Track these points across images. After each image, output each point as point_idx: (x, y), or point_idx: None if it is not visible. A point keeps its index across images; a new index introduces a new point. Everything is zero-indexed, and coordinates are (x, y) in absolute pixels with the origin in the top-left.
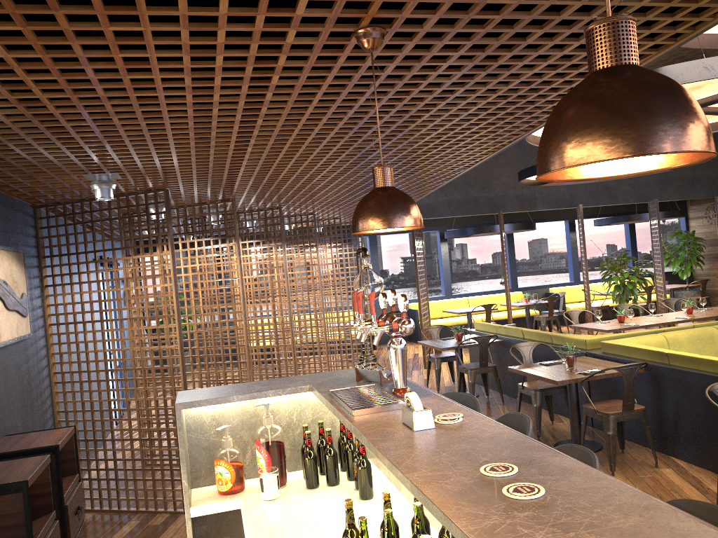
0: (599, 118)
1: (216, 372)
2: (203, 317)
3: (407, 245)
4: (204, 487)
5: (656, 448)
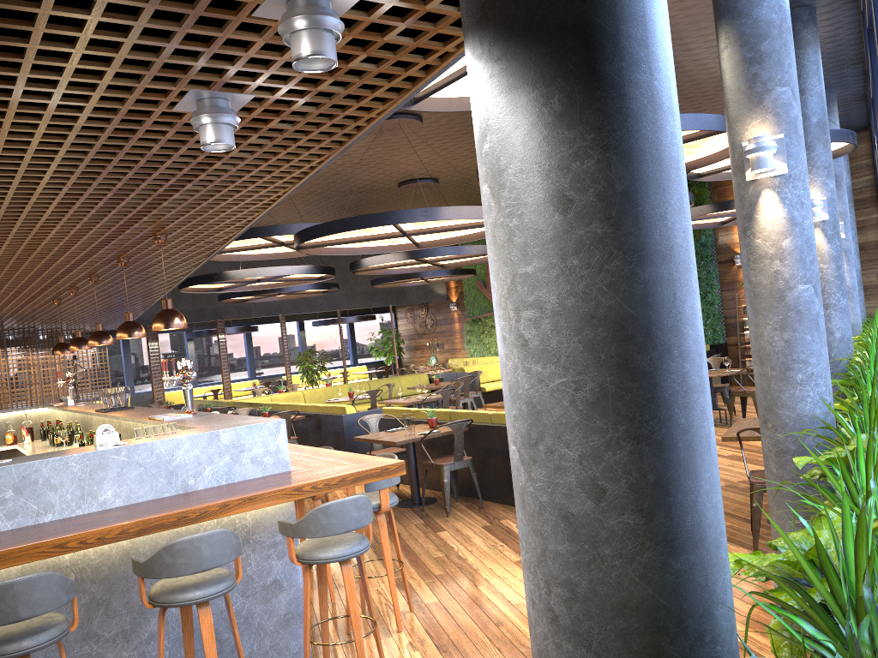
0: (72, 345)
1: None
2: None
3: (168, 342)
4: (1, 446)
5: None
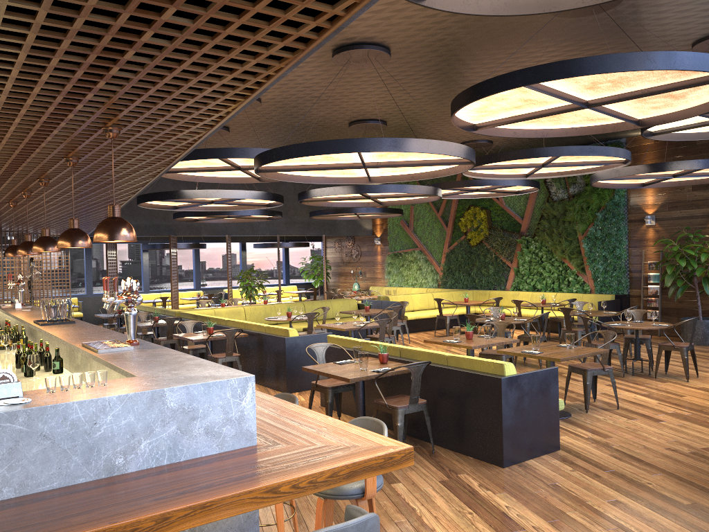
0: (20, 249)
1: None
2: None
3: (126, 251)
4: None
5: None
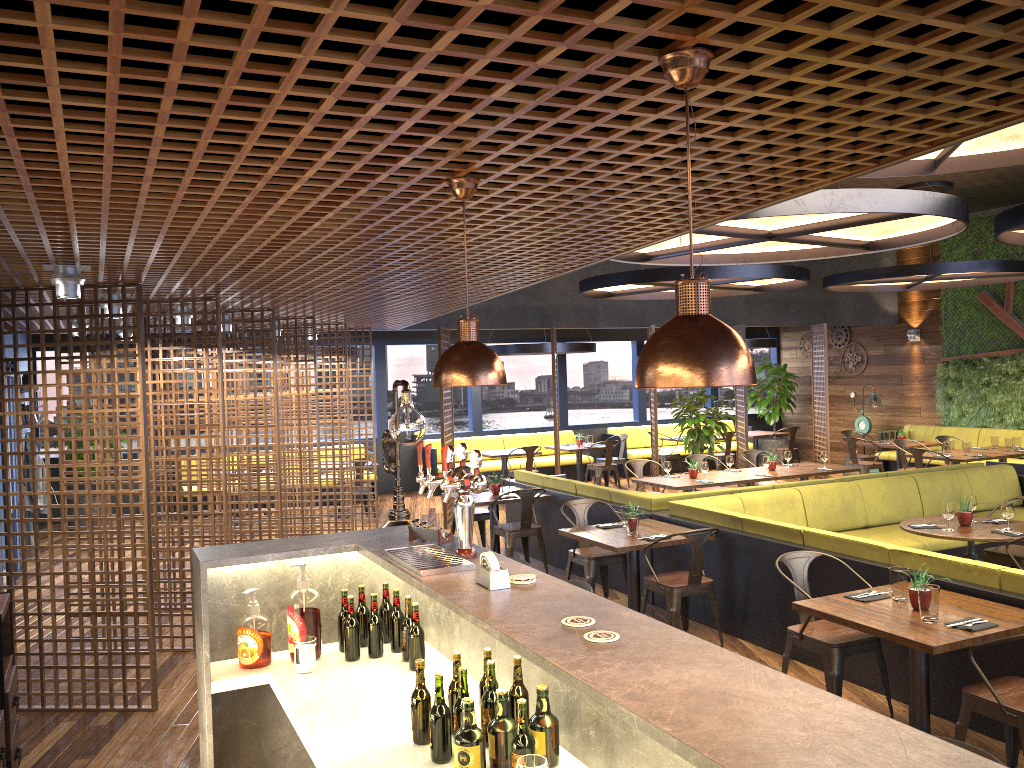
0: (681, 356)
1: (179, 526)
2: (165, 452)
3: (423, 359)
4: (220, 662)
5: (723, 629)
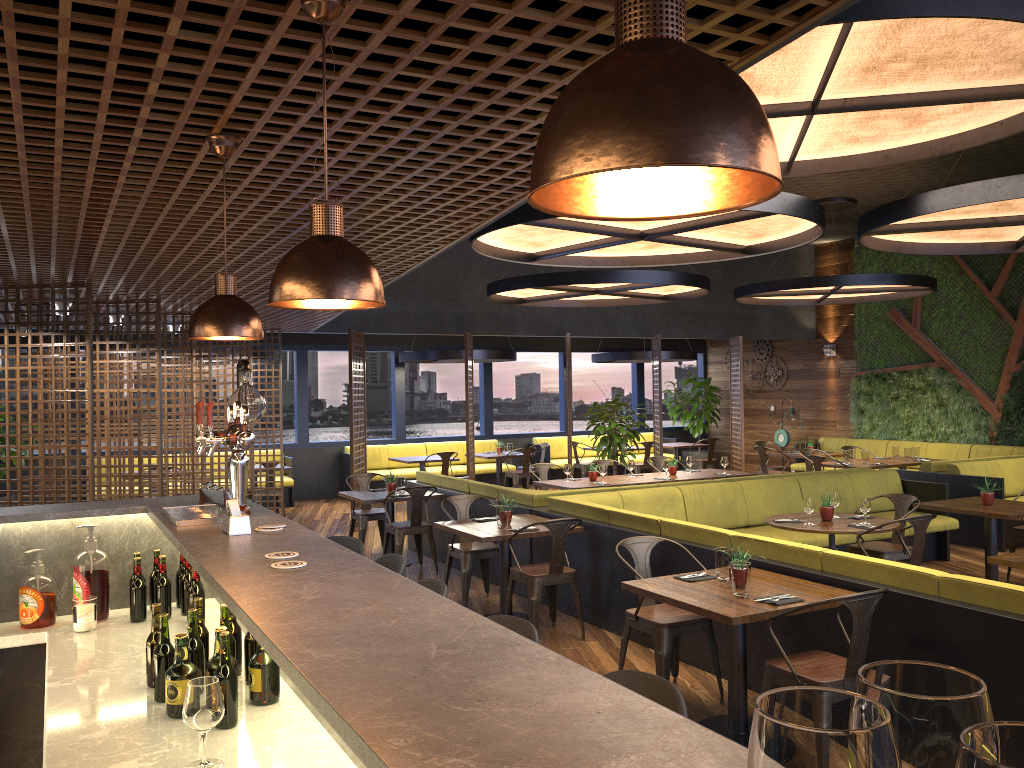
0: (296, 271)
1: None
2: (32, 439)
3: None
4: (4, 623)
5: (591, 621)
